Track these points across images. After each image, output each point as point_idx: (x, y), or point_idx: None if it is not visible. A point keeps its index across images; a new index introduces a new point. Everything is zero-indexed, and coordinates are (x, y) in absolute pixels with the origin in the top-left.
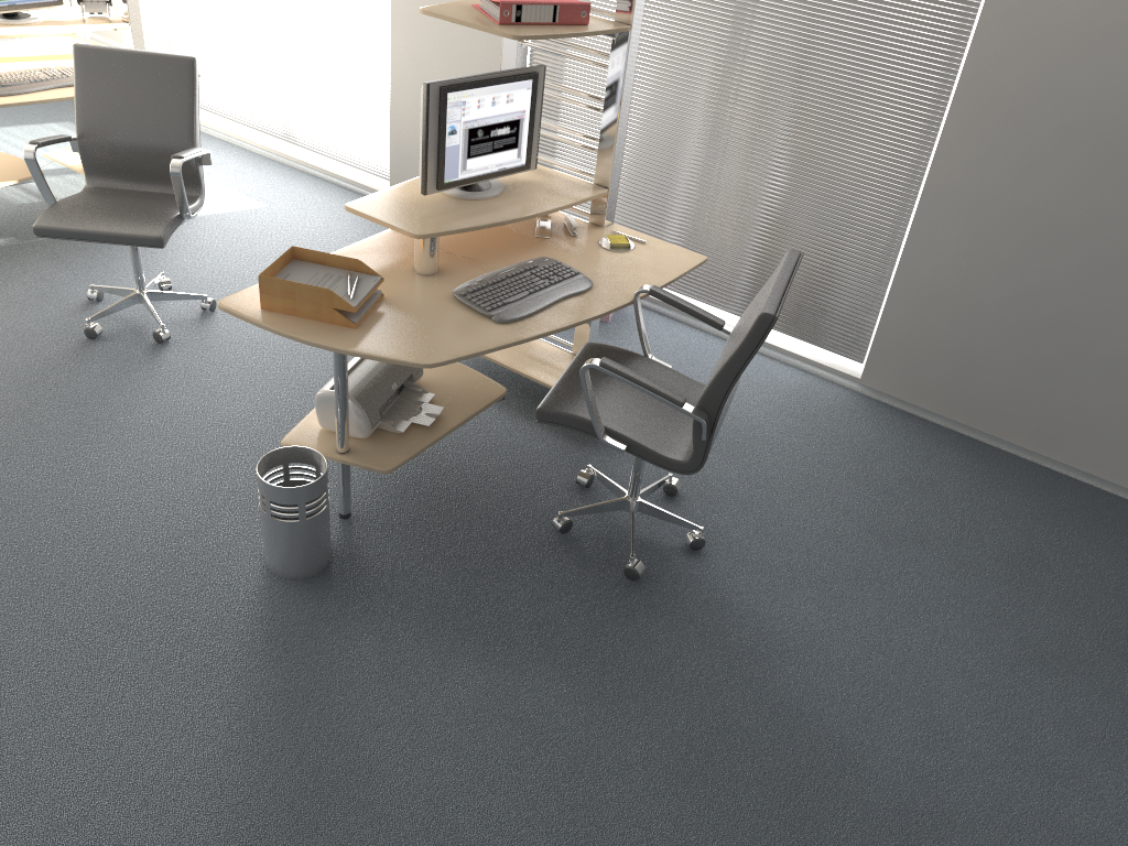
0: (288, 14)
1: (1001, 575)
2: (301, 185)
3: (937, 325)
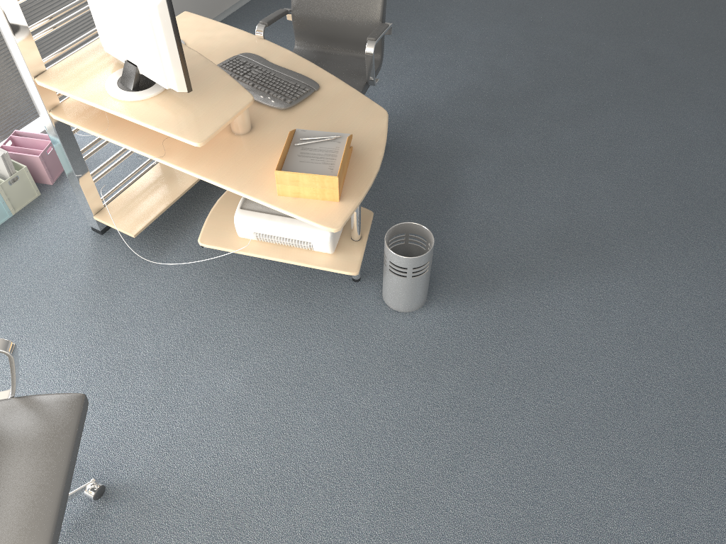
0: None
1: None
2: None
3: None
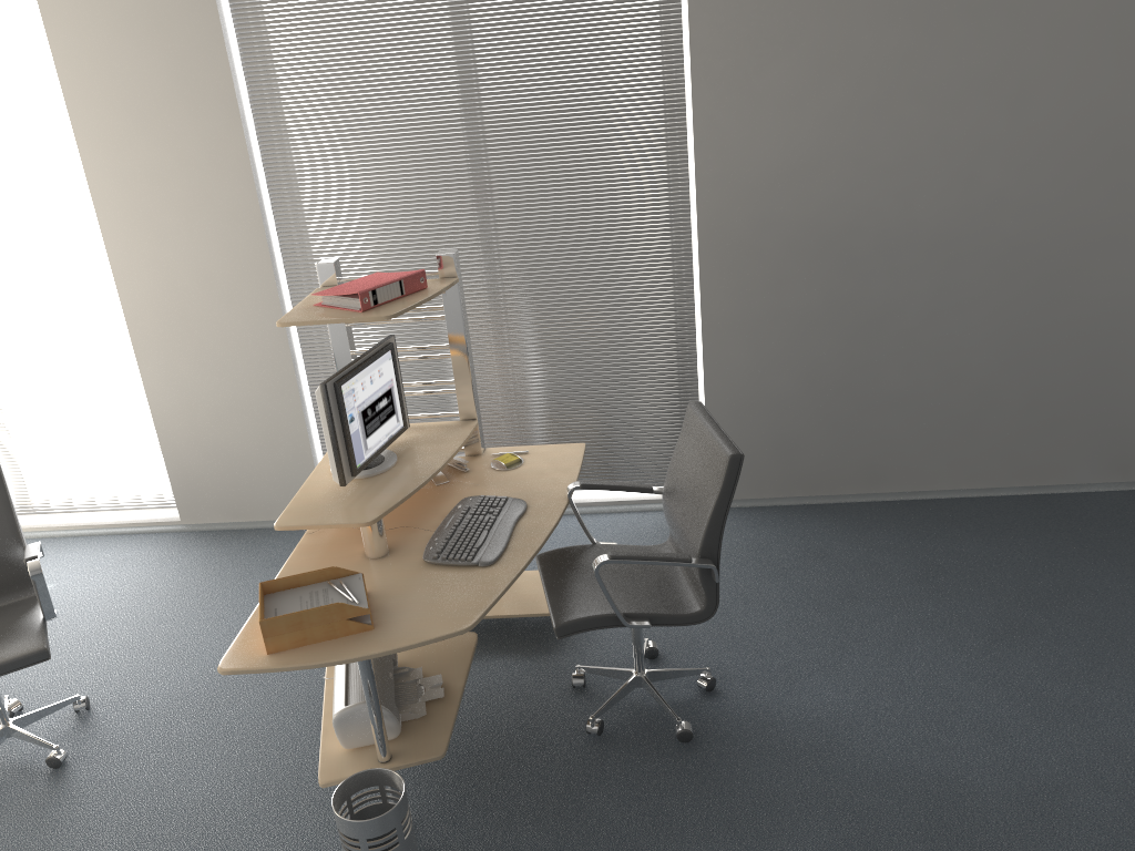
0: (0, 387)
1: (924, 592)
2: (75, 550)
3: (754, 427)
